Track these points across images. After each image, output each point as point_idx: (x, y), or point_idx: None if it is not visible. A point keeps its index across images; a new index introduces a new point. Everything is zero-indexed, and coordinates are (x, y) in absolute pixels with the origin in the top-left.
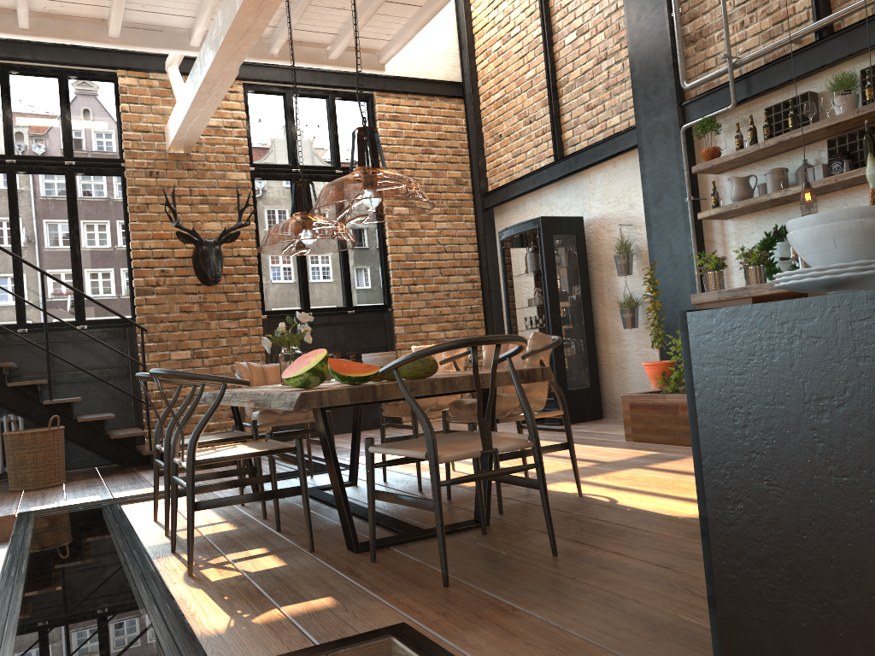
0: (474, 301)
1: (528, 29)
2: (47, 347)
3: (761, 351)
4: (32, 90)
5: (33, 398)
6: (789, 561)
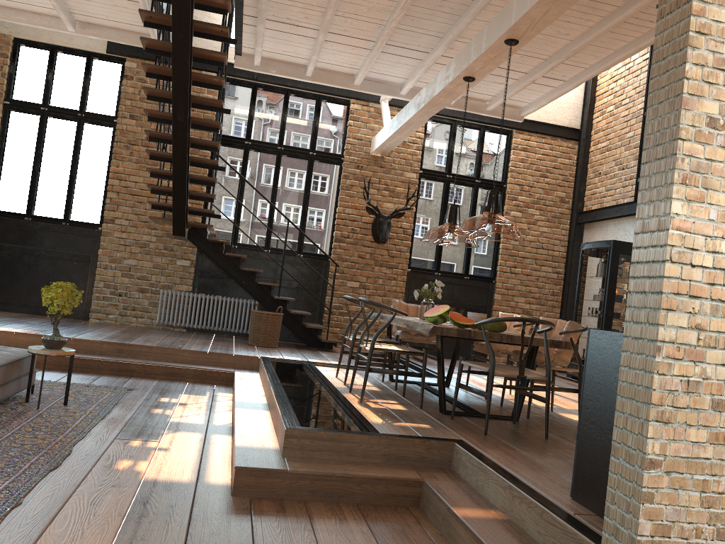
0: (556, 287)
1: (635, 102)
2: (282, 265)
3: (607, 348)
4: (300, 106)
5: (267, 293)
6: (600, 422)
